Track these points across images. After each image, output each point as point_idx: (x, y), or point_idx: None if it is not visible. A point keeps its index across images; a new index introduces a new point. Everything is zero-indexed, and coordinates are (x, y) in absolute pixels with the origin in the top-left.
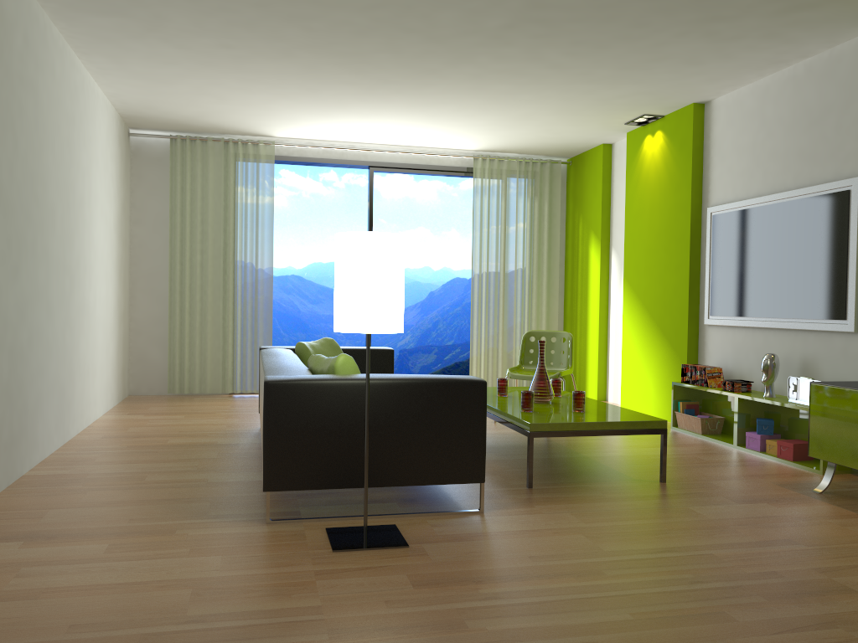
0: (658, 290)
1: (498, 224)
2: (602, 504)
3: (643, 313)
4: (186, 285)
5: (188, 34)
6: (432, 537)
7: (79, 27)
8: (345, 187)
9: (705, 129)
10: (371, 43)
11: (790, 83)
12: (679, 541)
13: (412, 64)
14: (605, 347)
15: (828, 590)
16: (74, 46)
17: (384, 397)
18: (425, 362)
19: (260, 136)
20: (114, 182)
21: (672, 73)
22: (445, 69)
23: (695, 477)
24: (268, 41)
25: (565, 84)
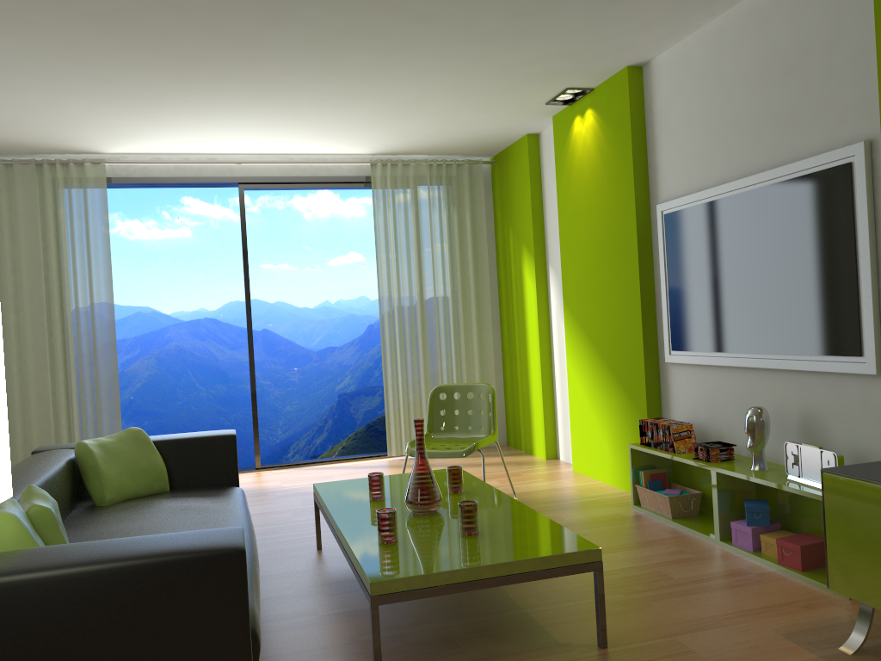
0: (604, 317)
1: (410, 245)
2: None
3: (589, 348)
4: None
5: None
6: None
7: None
8: (261, 211)
9: (645, 100)
10: None
11: (752, 19)
12: None
13: (214, 28)
14: (551, 390)
15: None
16: None
17: (32, 607)
18: (369, 407)
19: (85, 154)
20: None
21: (587, 18)
22: (265, 32)
23: (656, 628)
24: None
25: (447, 48)
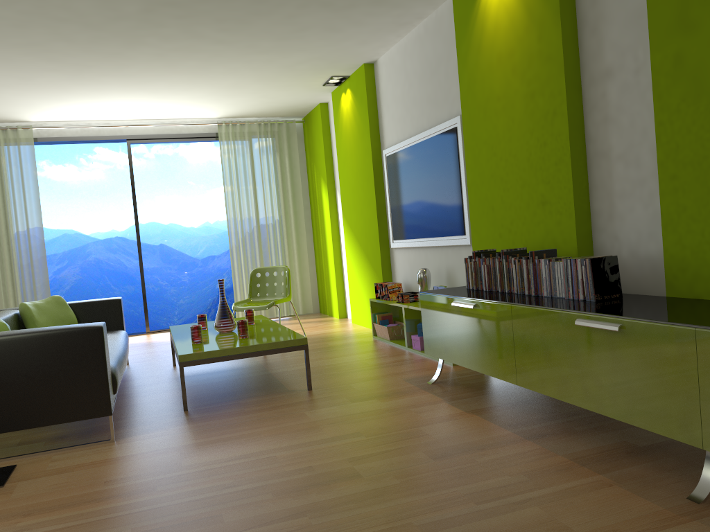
0: (361, 222)
1: (247, 179)
2: (233, 418)
3: (355, 243)
4: None
5: None
6: (38, 473)
7: None
8: (155, 157)
9: (376, 84)
10: (39, 34)
11: (417, 41)
12: (260, 447)
13: (94, 50)
14: (341, 273)
15: (337, 479)
16: None
17: None
18: None
19: (18, 122)
20: None
21: (324, 40)
22: (126, 51)
23: (343, 382)
24: None
25: (243, 56)
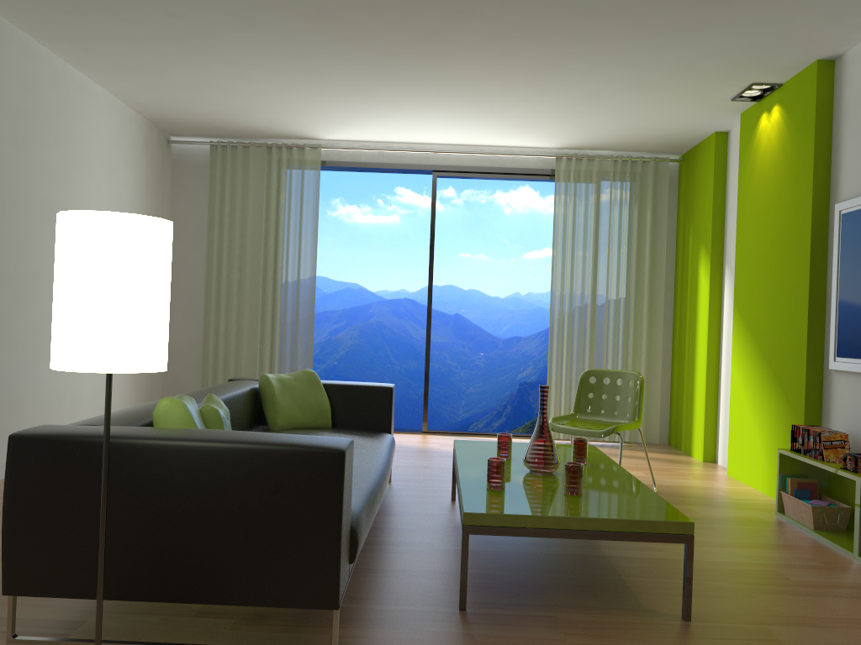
0: (771, 319)
1: (587, 237)
2: None
3: (754, 350)
4: (221, 305)
5: (122, 1)
6: None
7: (5, 1)
8: (464, 204)
9: (835, 95)
10: None
11: None
12: None
13: (405, 25)
14: (715, 392)
15: None
16: (25, 30)
17: (180, 467)
18: None
19: (306, 140)
20: (131, 191)
21: (765, 10)
22: (449, 28)
23: (749, 615)
24: (214, 3)
25: (620, 42)
